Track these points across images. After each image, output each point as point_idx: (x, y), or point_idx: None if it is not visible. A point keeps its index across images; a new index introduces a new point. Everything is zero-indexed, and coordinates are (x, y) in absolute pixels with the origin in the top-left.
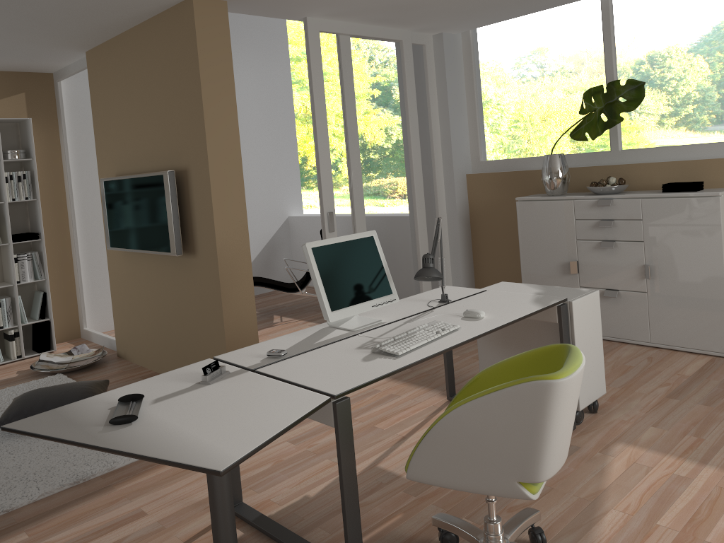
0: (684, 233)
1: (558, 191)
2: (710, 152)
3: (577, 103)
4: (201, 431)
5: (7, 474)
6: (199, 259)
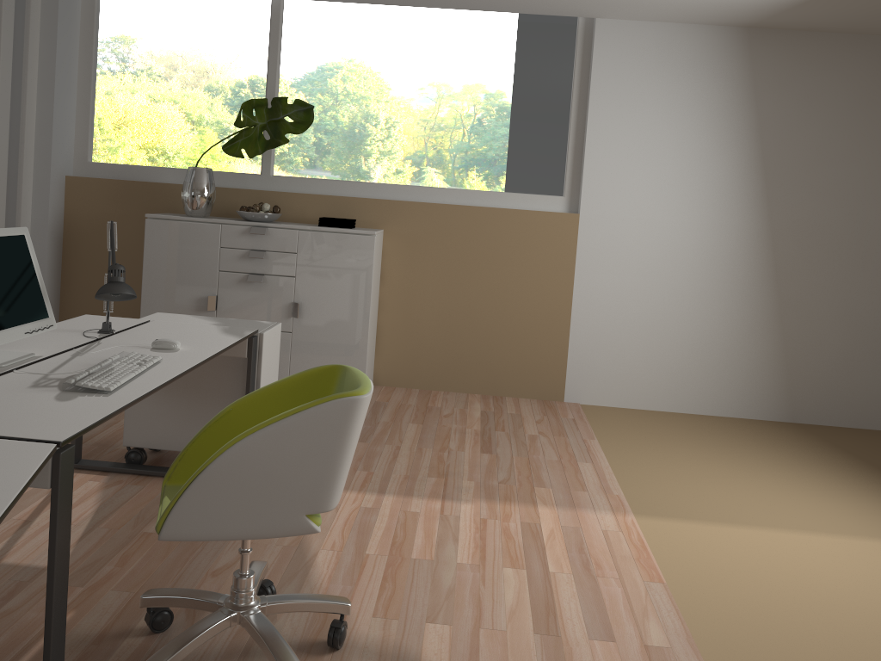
0: (337, 270)
1: (202, 212)
2: (362, 191)
3: (229, 113)
4: None
5: None
6: None
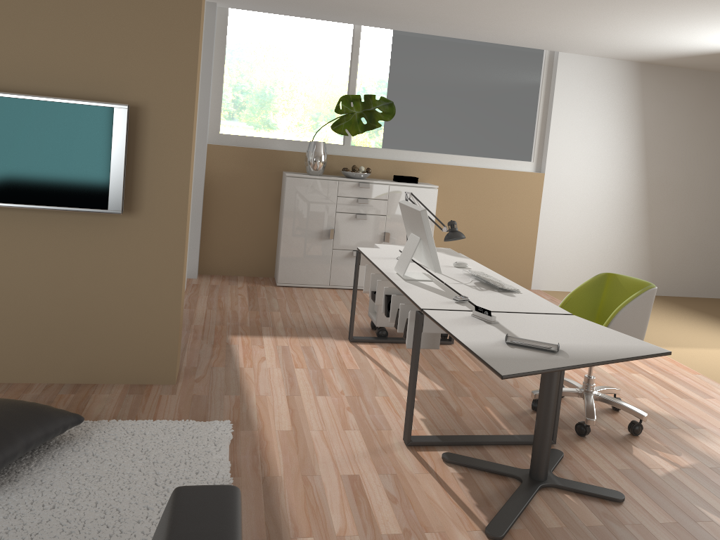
0: None
1: (321, 172)
2: (410, 157)
3: (322, 102)
4: (599, 342)
5: (129, 520)
6: (140, 219)
